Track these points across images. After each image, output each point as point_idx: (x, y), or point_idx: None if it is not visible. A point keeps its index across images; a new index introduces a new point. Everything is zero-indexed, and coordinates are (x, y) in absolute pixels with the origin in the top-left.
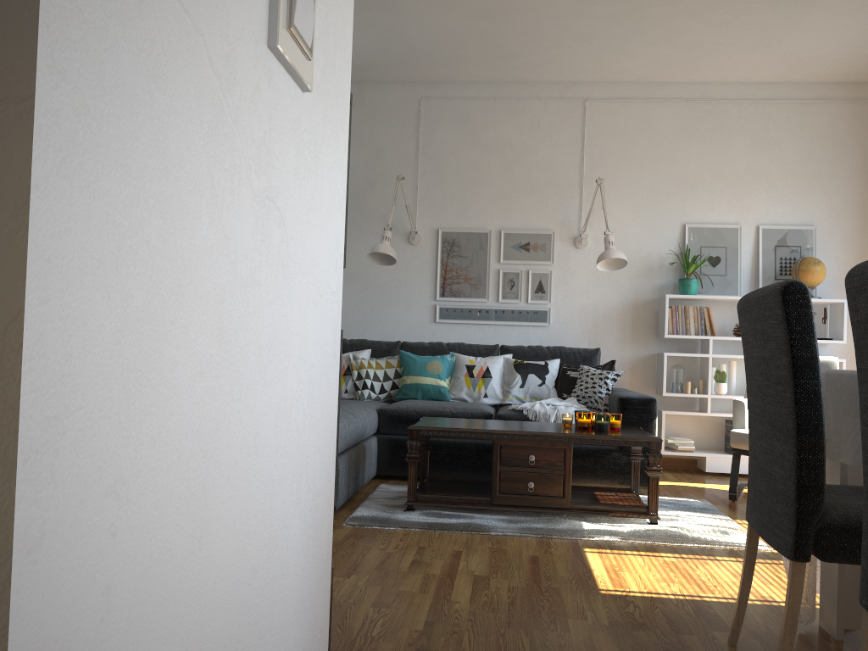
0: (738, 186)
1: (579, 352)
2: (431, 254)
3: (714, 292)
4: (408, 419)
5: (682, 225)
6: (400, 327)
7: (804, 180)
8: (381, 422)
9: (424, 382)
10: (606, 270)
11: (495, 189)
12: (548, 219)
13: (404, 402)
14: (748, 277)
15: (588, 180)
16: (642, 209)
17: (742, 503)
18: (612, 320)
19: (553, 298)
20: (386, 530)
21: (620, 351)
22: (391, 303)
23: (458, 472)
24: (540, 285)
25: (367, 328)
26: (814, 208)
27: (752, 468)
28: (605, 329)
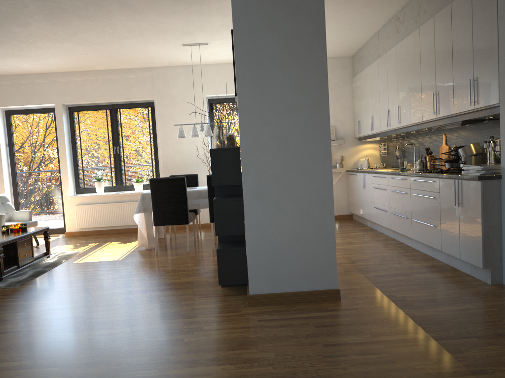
0: None
1: None
2: None
3: None
4: None
5: None
6: None
7: None
8: None
9: None
10: None
11: None
12: None
13: None
14: None
15: None
16: None
17: None
18: None
19: None
20: (31, 281)
21: None
22: None
23: None
24: None
25: None
26: None
27: (160, 214)
28: None
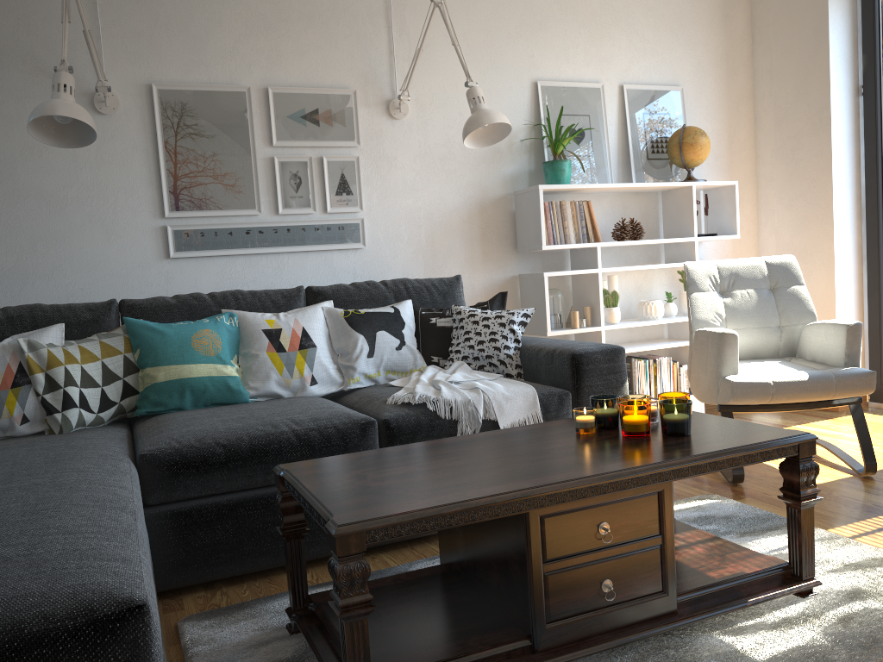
0: (595, 28)
1: (434, 285)
2: (143, 133)
3: (582, 181)
4: (210, 463)
5: (533, 84)
6: (100, 274)
7: (666, 24)
8: (146, 483)
9: (194, 375)
10: (473, 147)
11: (247, 13)
12: (344, 71)
13: (180, 425)
14: (616, 158)
15: (398, 6)
16: (478, 58)
17: (750, 485)
18: (454, 232)
19: (366, 203)
20: None
21: (470, 277)
22: (74, 230)
23: (324, 545)
24: (343, 181)
25: (29, 281)
26: (678, 62)
27: None
28: (446, 245)
